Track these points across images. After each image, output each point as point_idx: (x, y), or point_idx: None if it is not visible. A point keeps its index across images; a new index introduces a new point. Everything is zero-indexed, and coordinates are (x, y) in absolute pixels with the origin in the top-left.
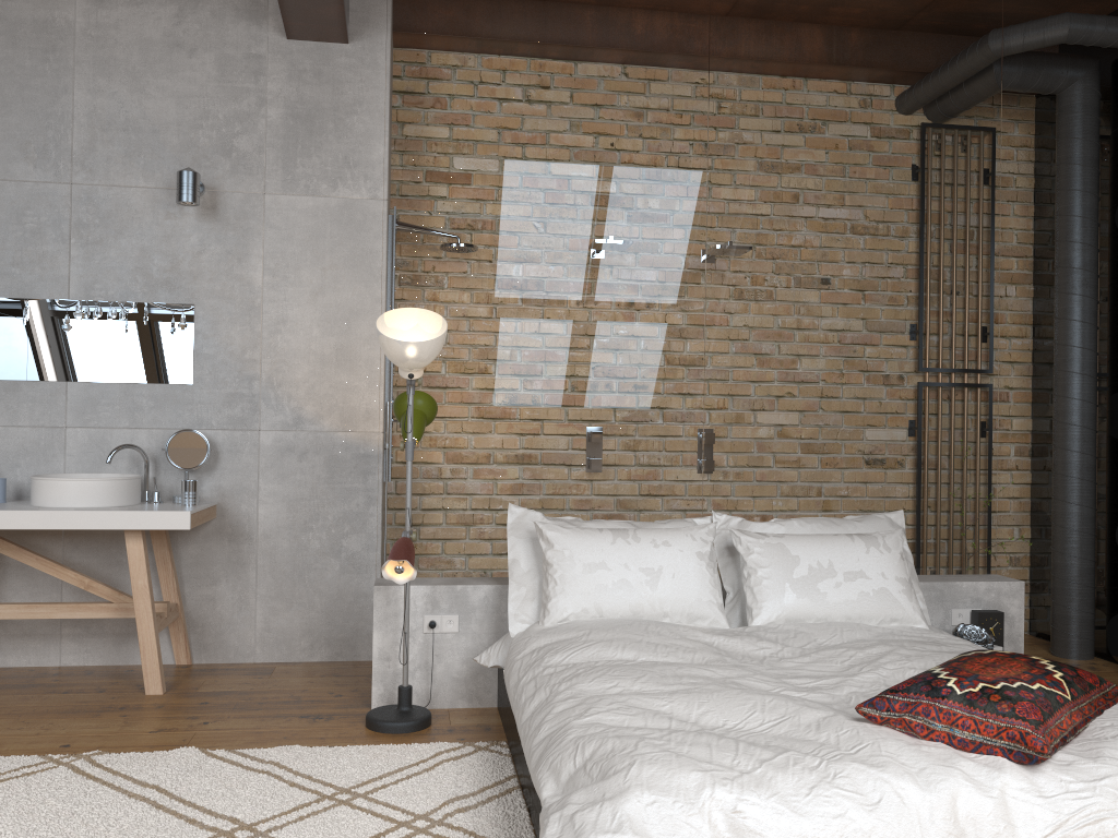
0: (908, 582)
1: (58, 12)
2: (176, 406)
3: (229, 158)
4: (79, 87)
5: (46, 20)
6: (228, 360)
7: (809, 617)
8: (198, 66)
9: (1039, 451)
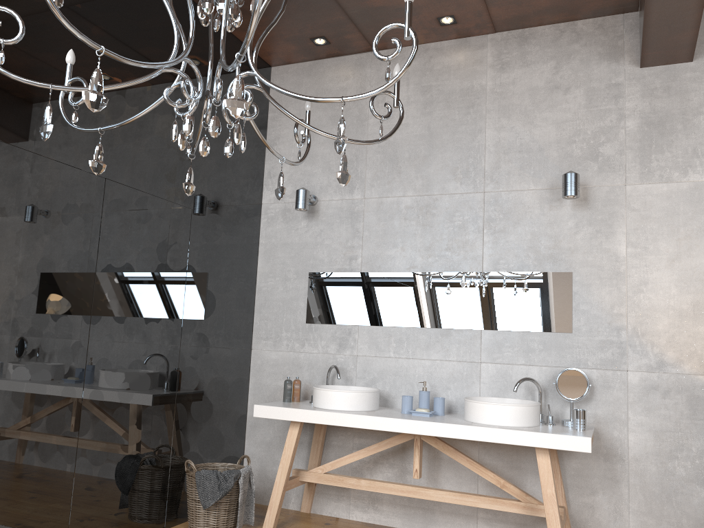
0: None
1: (475, 81)
2: (559, 349)
3: (596, 162)
4: (488, 127)
5: (468, 87)
6: (599, 314)
7: None
8: (571, 99)
9: None
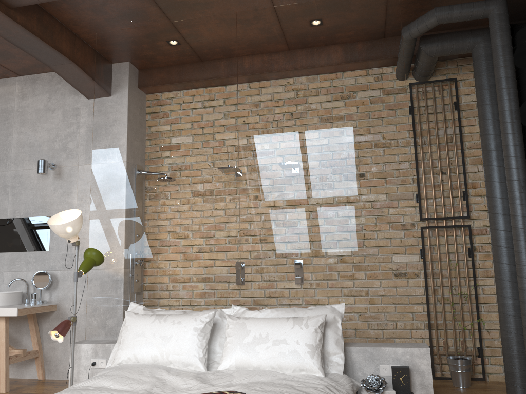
0: (315, 346)
1: (9, 104)
2: (43, 260)
3: (65, 152)
4: (14, 132)
5: (5, 108)
6: (63, 239)
7: (249, 366)
8: (55, 116)
9: None
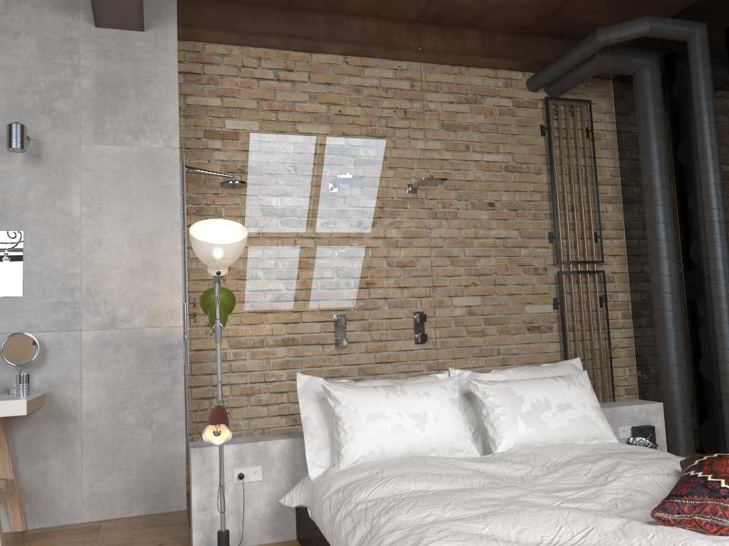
0: (600, 408)
1: None
2: (8, 314)
3: (50, 116)
4: None
5: None
6: (53, 275)
7: (537, 441)
8: (22, 45)
9: (637, 314)
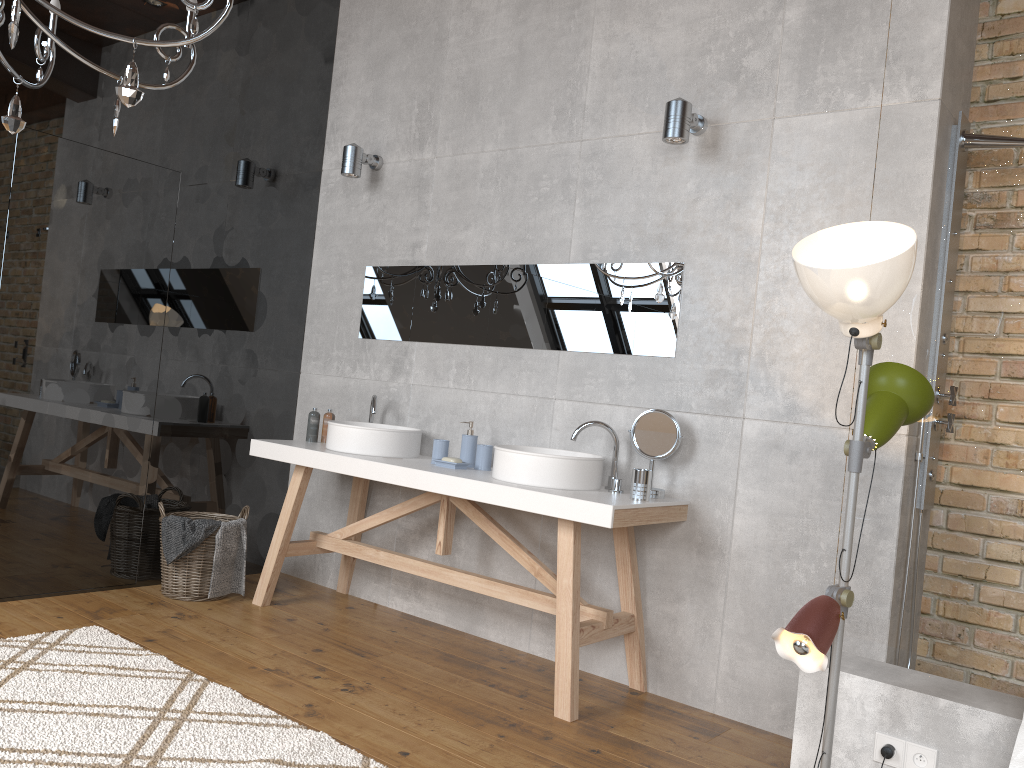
0: None
1: None
2: (655, 382)
3: (736, 83)
4: (596, 38)
5: None
6: (715, 329)
7: None
8: None
9: None
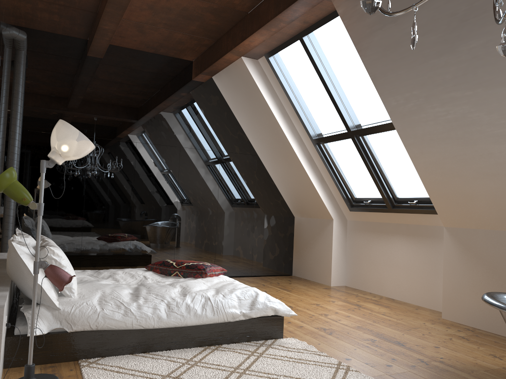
0: None
1: None
2: None
3: None
4: None
5: None
6: None
7: None
8: None
9: None
